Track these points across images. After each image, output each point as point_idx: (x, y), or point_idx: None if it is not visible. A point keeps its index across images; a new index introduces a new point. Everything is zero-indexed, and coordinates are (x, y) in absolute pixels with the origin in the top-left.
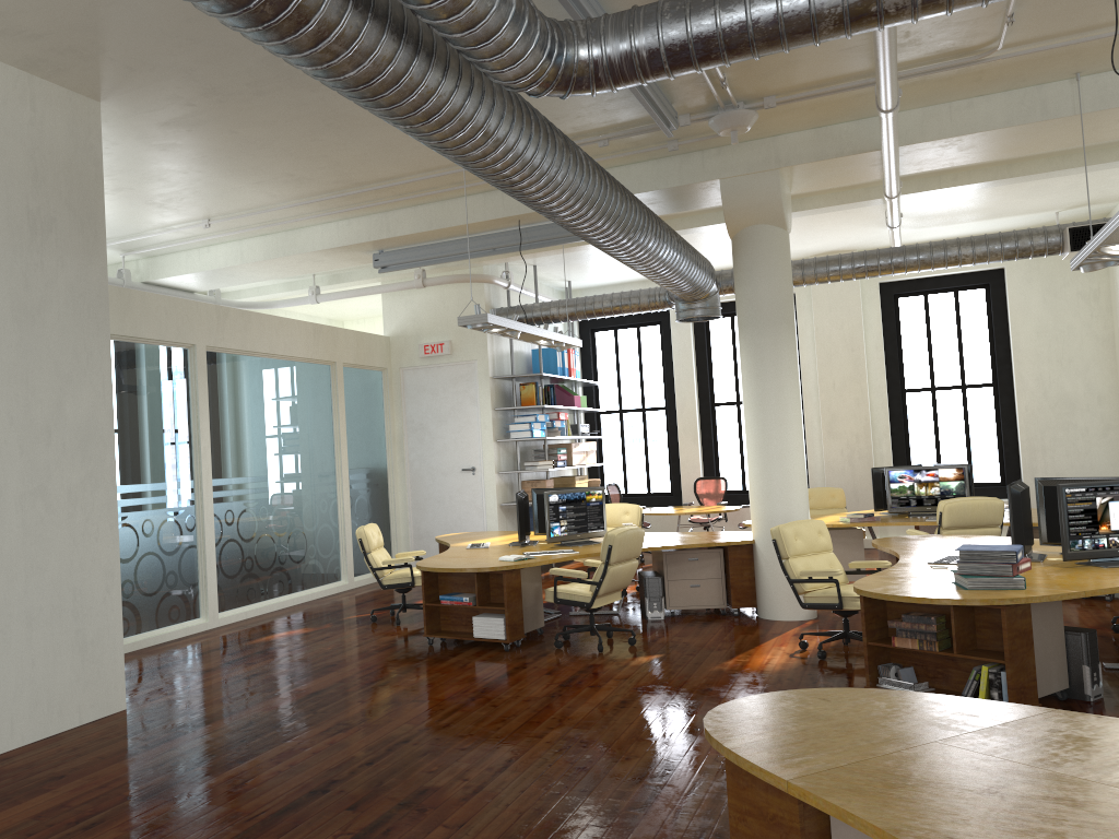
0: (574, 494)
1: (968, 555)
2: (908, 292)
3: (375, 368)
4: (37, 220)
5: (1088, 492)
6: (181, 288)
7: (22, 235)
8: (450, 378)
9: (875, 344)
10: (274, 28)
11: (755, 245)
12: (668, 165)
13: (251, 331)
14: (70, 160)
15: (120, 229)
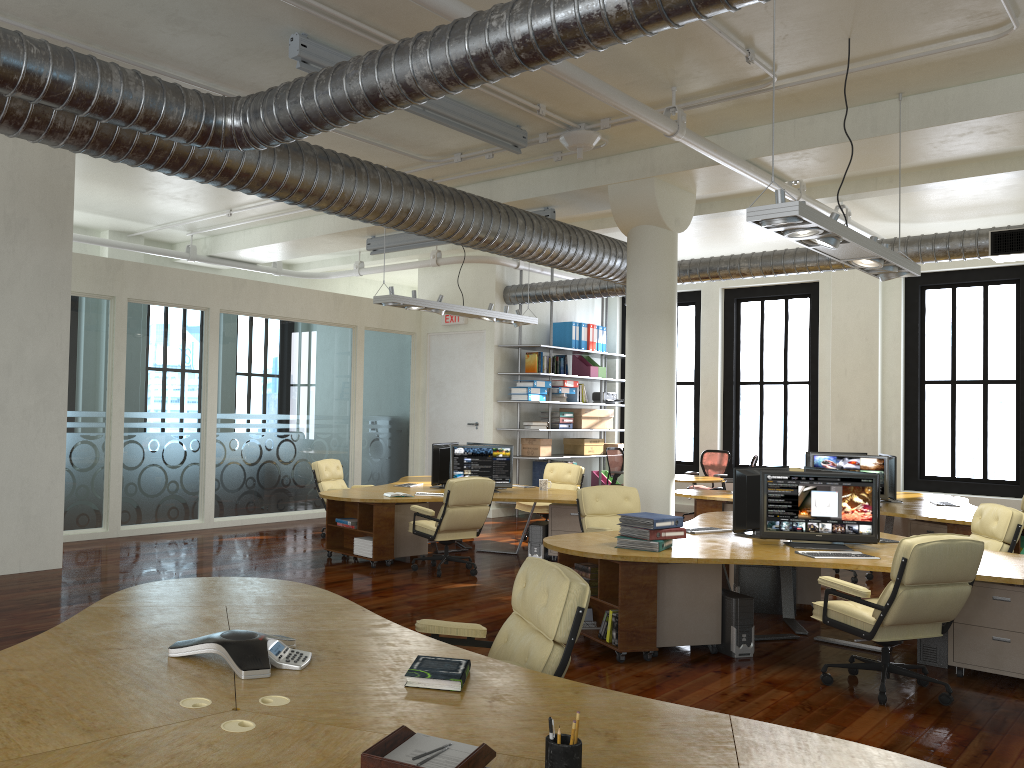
0: (480, 449)
1: (625, 519)
2: (934, 284)
3: (402, 332)
4: (12, 220)
5: (791, 480)
6: (243, 261)
7: None
8: (465, 344)
9: (893, 334)
10: None
11: (639, 243)
12: (569, 171)
13: (267, 298)
14: (45, 177)
15: (171, 216)
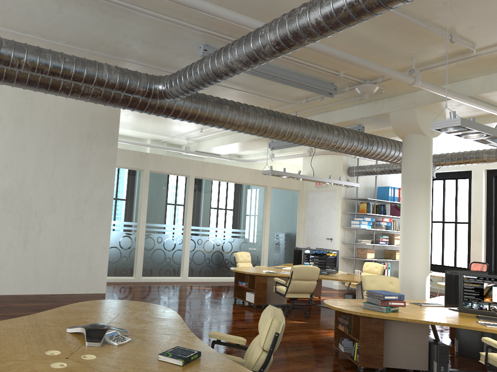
0: (319, 251)
1: (368, 293)
2: None
3: (293, 190)
4: (91, 135)
5: (479, 279)
6: (213, 153)
7: (84, 139)
8: (326, 197)
9: None
10: (50, 92)
11: (408, 143)
12: (368, 106)
13: (219, 171)
14: (106, 115)
15: (176, 132)
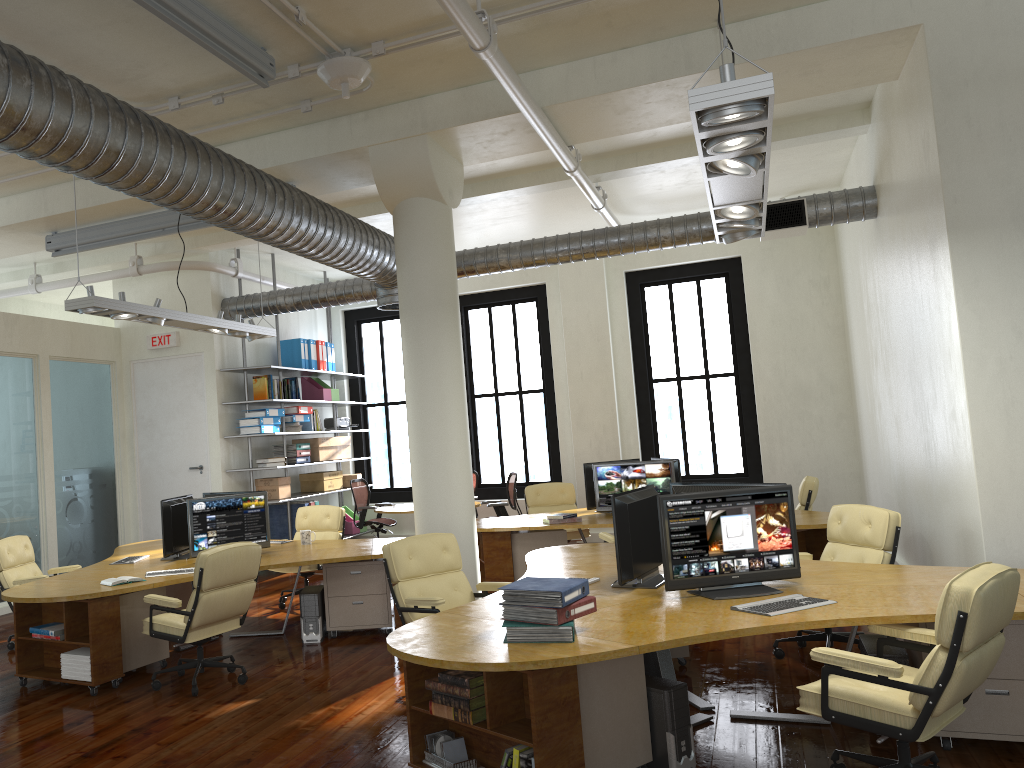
0: (227, 501)
1: (512, 596)
2: (653, 281)
3: (99, 361)
4: None
5: (696, 504)
6: None
7: None
8: (179, 371)
9: (622, 334)
10: None
11: (411, 220)
12: (317, 131)
13: None
14: None
15: None
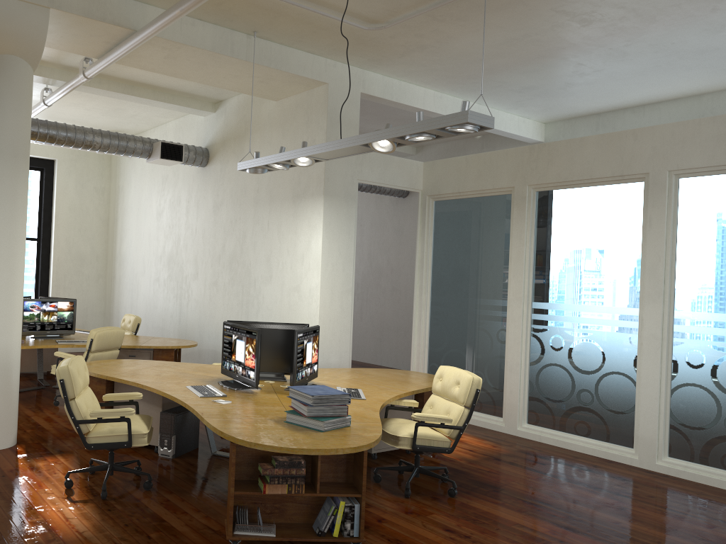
0: None
1: (319, 399)
2: None
3: None
4: None
5: (303, 336)
6: None
7: None
8: None
9: None
10: None
11: (10, 75)
12: None
13: None
14: None
15: None
